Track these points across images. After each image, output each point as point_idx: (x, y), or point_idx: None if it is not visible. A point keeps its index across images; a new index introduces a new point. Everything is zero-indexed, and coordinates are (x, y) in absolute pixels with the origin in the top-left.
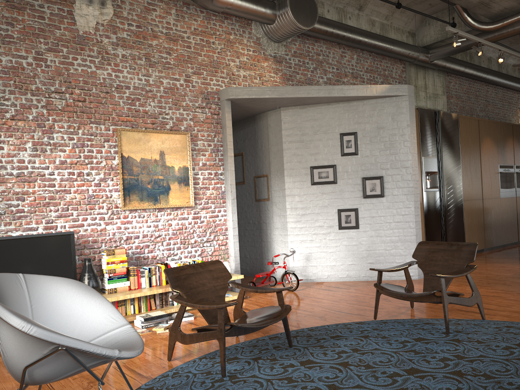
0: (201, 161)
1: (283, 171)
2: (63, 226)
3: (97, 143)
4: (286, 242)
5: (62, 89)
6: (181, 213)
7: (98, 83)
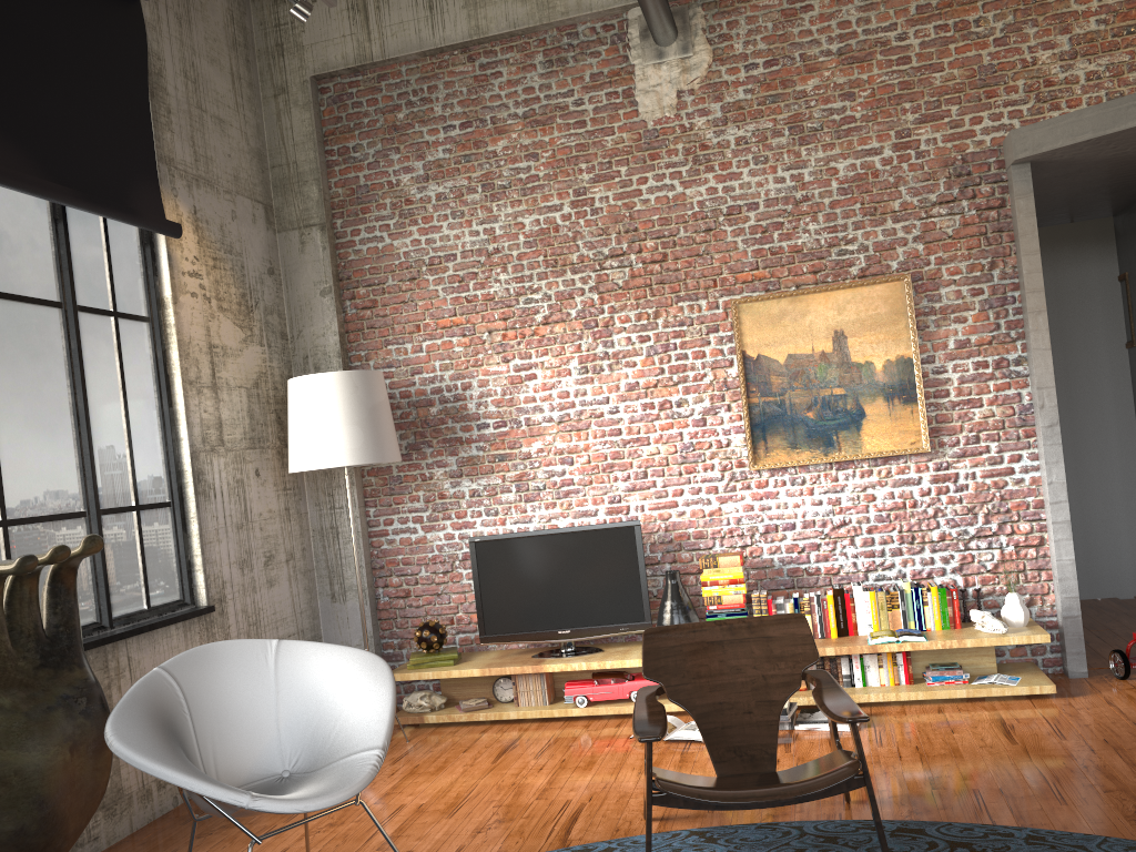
0: (954, 336)
1: None
2: (638, 507)
3: (693, 340)
4: None
5: (623, 247)
6: (897, 470)
7: (689, 215)
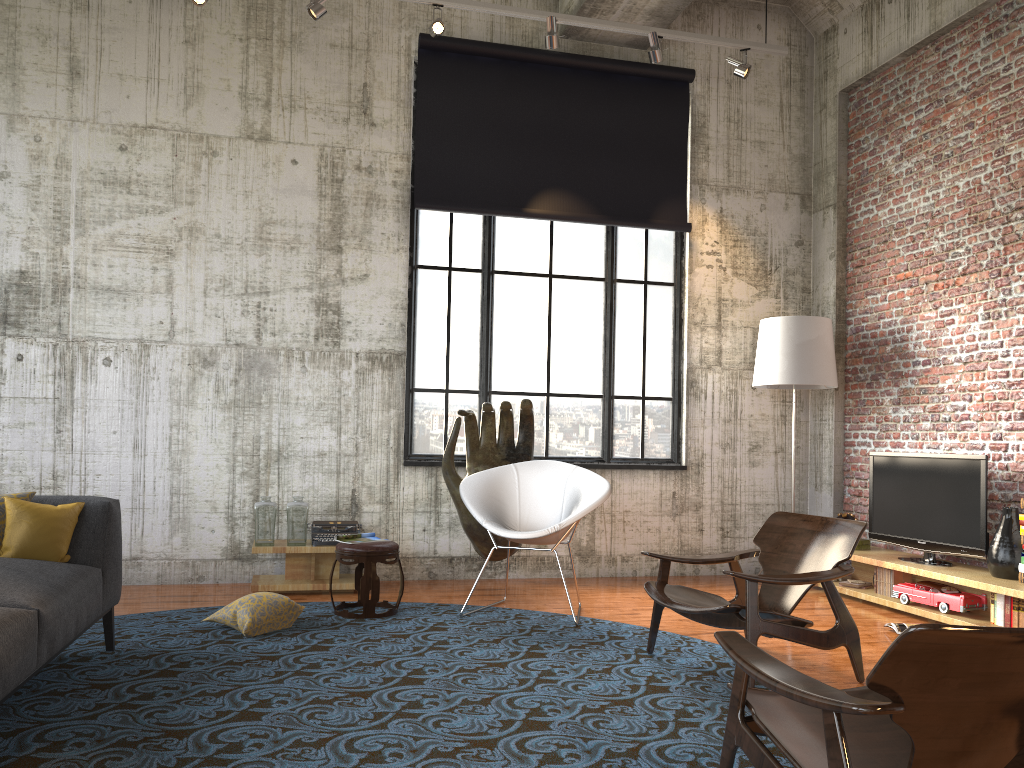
0: None
1: None
2: (1014, 446)
3: None
4: None
5: None
6: None
7: None
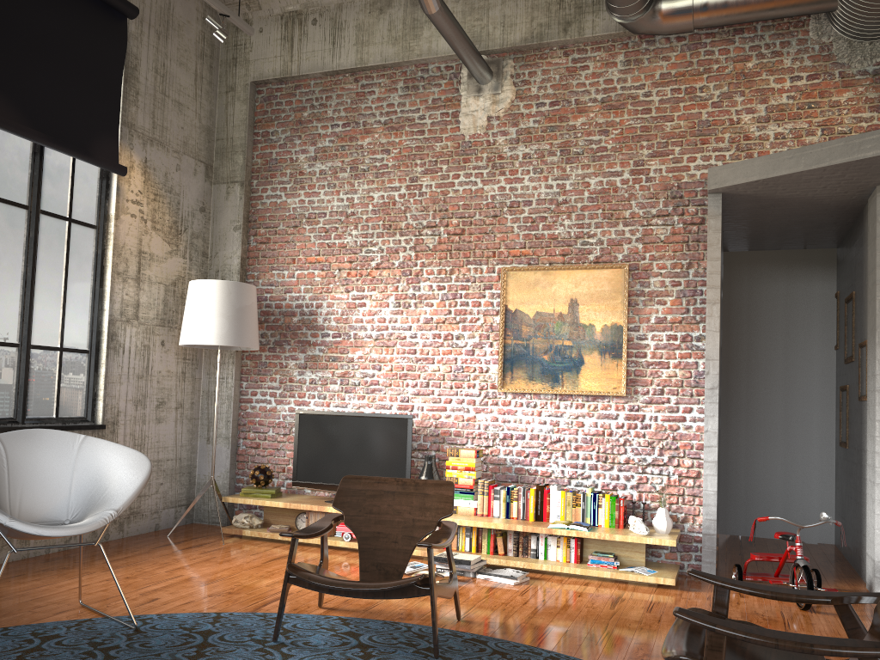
0: (656, 314)
1: (875, 333)
2: (420, 407)
3: (474, 293)
4: (873, 502)
5: (436, 221)
6: (602, 406)
7: (484, 204)
